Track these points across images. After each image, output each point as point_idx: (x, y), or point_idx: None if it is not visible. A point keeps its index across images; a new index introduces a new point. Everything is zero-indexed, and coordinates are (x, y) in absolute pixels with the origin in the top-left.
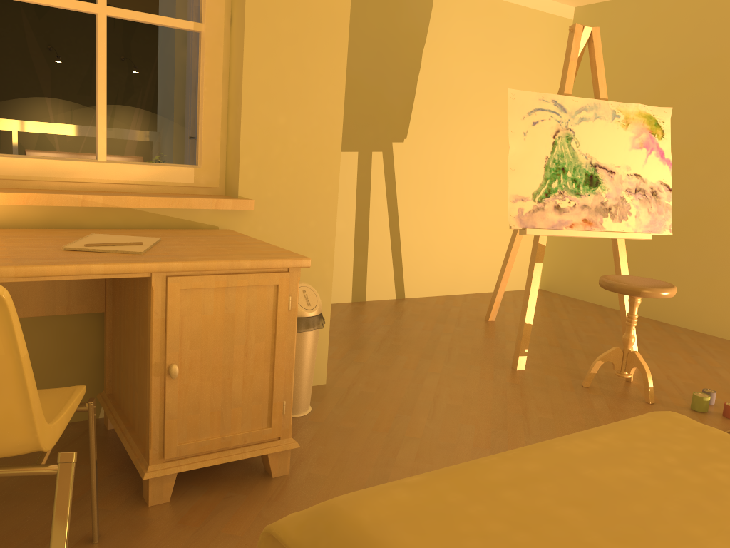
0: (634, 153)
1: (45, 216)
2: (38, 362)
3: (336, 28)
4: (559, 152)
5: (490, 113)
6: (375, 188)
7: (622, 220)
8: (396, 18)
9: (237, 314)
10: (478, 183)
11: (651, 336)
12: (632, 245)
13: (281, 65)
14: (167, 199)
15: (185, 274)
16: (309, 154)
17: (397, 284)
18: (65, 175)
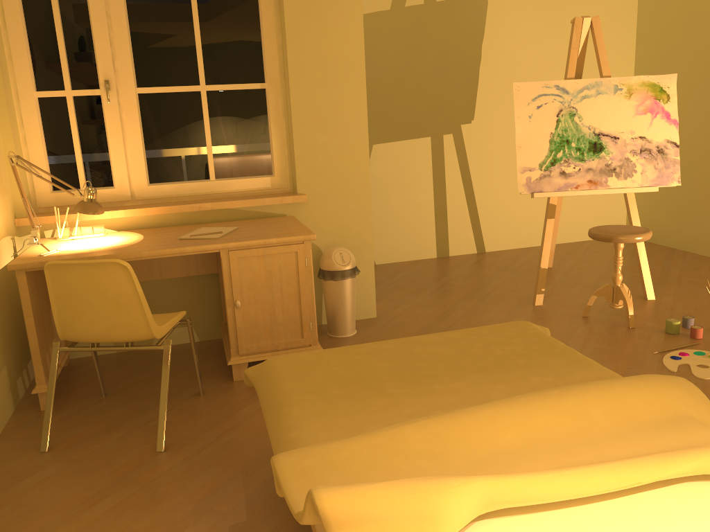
0: (638, 119)
1: (180, 218)
2: (185, 304)
3: (355, 69)
4: (562, 127)
5: None
6: (448, 164)
7: (628, 178)
8: (454, 23)
9: (273, 270)
10: None
11: (698, 274)
12: (698, 191)
13: (318, 102)
14: (249, 200)
15: (239, 249)
16: (344, 159)
17: (477, 240)
18: (192, 191)
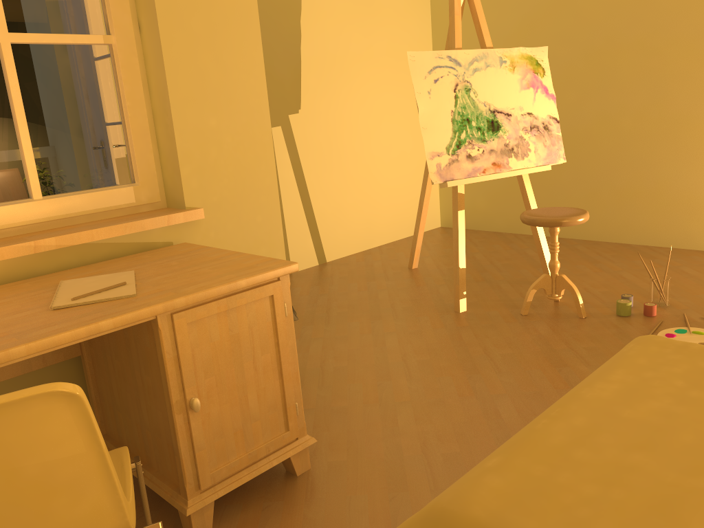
0: (523, 94)
1: None
2: None
3: (246, 19)
4: (461, 104)
5: (371, 70)
6: (281, 163)
7: (524, 157)
8: None
9: (241, 333)
10: (372, 140)
11: None
12: None
13: (202, 66)
14: (120, 226)
15: (187, 307)
16: (244, 151)
17: (317, 250)
18: (3, 222)
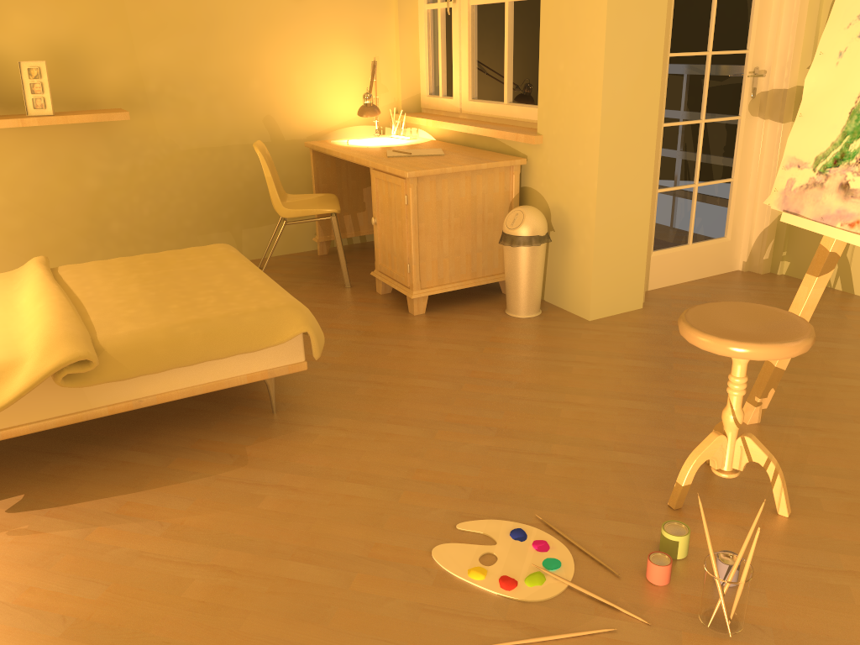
0: None
1: (464, 138)
2: None
3: None
4: None
5: None
6: None
7: None
8: None
9: (392, 199)
10: None
11: None
12: None
13: (561, 17)
14: (496, 131)
15: (378, 169)
16: (578, 97)
17: None
18: (491, 113)
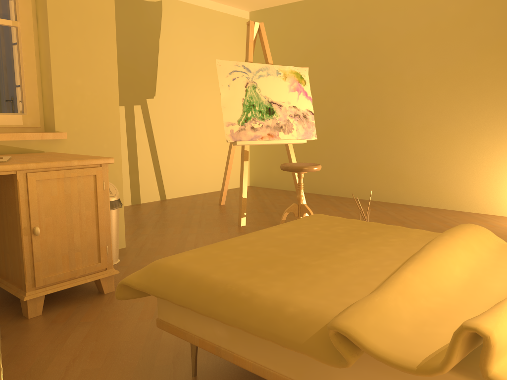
0: (291, 94)
1: None
2: None
3: (107, 23)
4: (249, 95)
5: (206, 78)
6: (138, 129)
7: (289, 133)
8: (139, 19)
9: (72, 194)
10: (204, 122)
11: (315, 201)
12: (299, 151)
13: (75, 47)
14: (8, 134)
15: (38, 171)
16: (98, 102)
17: (160, 190)
18: None
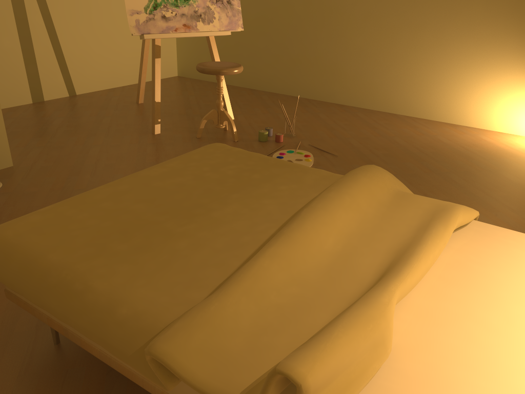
0: None
1: None
2: None
3: None
4: None
5: None
6: (30, 9)
7: (210, 23)
8: None
9: None
10: None
11: (245, 99)
12: (231, 38)
13: None
14: None
15: None
16: None
17: (67, 85)
18: None
